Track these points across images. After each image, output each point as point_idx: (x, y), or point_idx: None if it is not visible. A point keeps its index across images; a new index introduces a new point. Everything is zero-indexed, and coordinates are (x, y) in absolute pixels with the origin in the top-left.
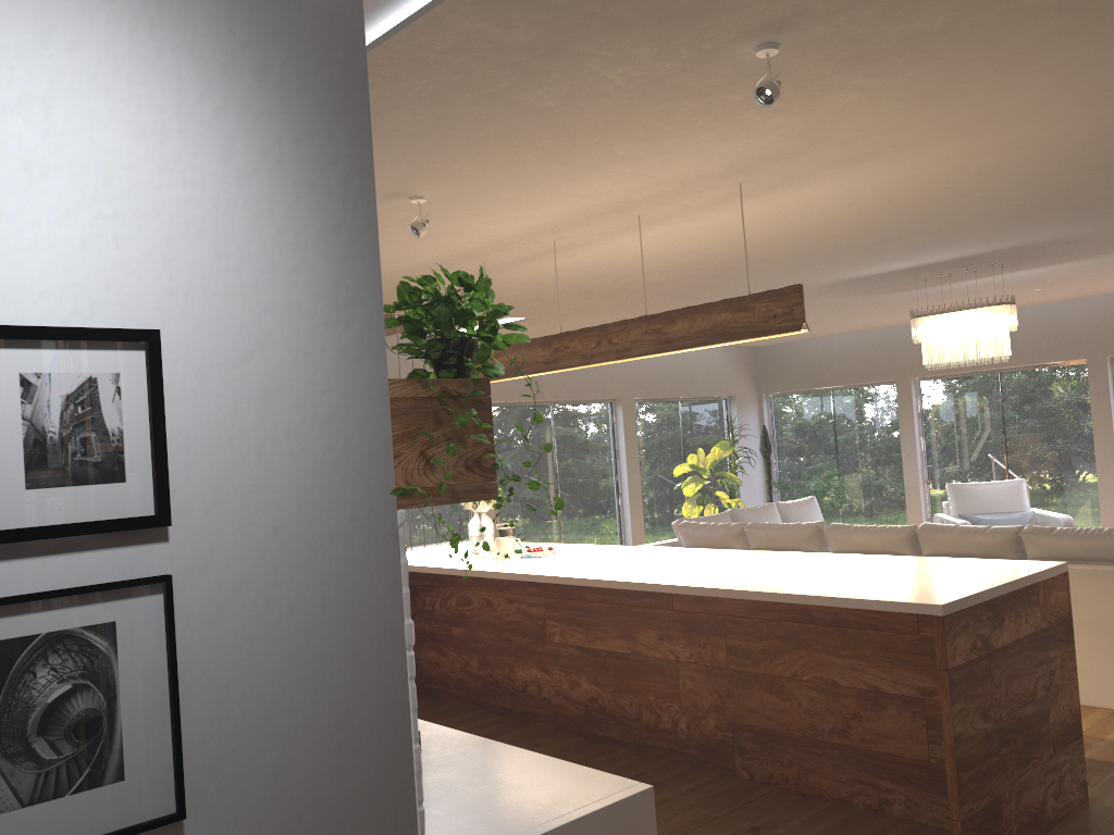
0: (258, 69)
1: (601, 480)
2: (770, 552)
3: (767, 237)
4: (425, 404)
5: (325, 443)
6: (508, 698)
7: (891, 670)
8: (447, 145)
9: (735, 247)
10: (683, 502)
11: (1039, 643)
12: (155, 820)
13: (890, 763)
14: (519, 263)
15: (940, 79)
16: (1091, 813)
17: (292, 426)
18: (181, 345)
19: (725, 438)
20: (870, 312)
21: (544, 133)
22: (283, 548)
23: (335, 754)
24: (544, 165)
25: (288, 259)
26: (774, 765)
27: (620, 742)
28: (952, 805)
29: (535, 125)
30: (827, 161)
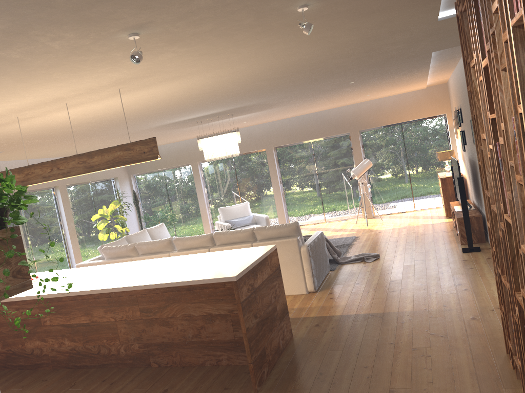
0: None
1: (53, 229)
2: (153, 260)
3: (131, 109)
4: None
5: None
6: (23, 359)
7: (215, 304)
8: None
9: (116, 114)
10: (98, 233)
11: (270, 280)
12: None
13: (219, 344)
14: None
15: (209, 49)
16: (295, 341)
17: None
18: None
19: (115, 198)
20: (178, 135)
21: (13, 69)
22: None
23: None
24: (12, 83)
25: None
26: (169, 358)
27: (91, 366)
28: (248, 357)
29: (8, 65)
30: (160, 79)
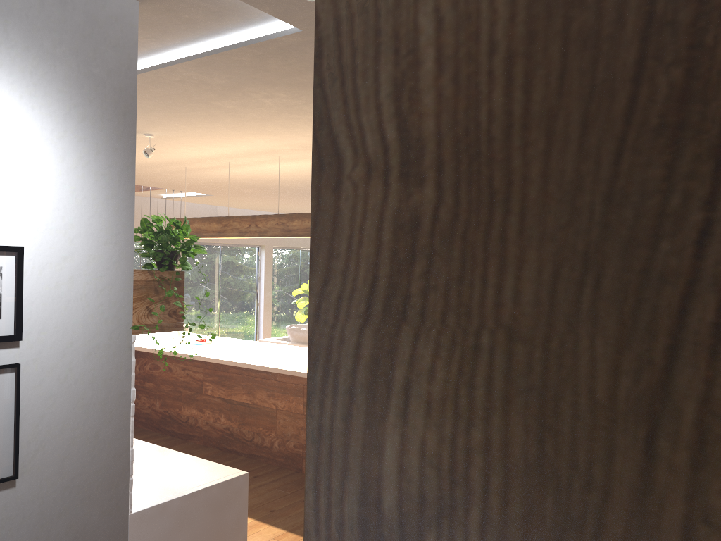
0: (81, 116)
1: (247, 294)
2: None
3: None
4: (151, 283)
5: (99, 301)
6: (177, 426)
7: None
8: (171, 115)
9: None
10: (297, 311)
11: None
12: (3, 478)
13: None
14: (207, 169)
15: None
16: None
17: (84, 293)
18: (32, 253)
19: None
20: None
21: (227, 117)
22: (74, 352)
23: (92, 451)
24: (226, 130)
25: (89, 211)
26: None
27: (240, 453)
28: None
29: (223, 114)
30: None
